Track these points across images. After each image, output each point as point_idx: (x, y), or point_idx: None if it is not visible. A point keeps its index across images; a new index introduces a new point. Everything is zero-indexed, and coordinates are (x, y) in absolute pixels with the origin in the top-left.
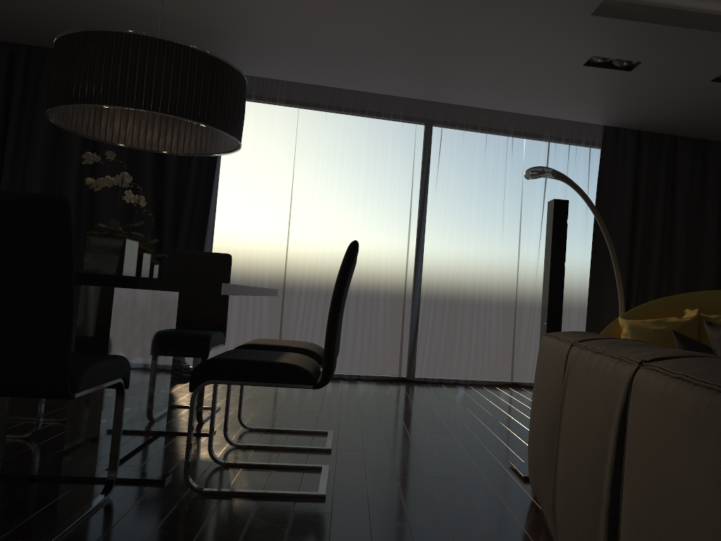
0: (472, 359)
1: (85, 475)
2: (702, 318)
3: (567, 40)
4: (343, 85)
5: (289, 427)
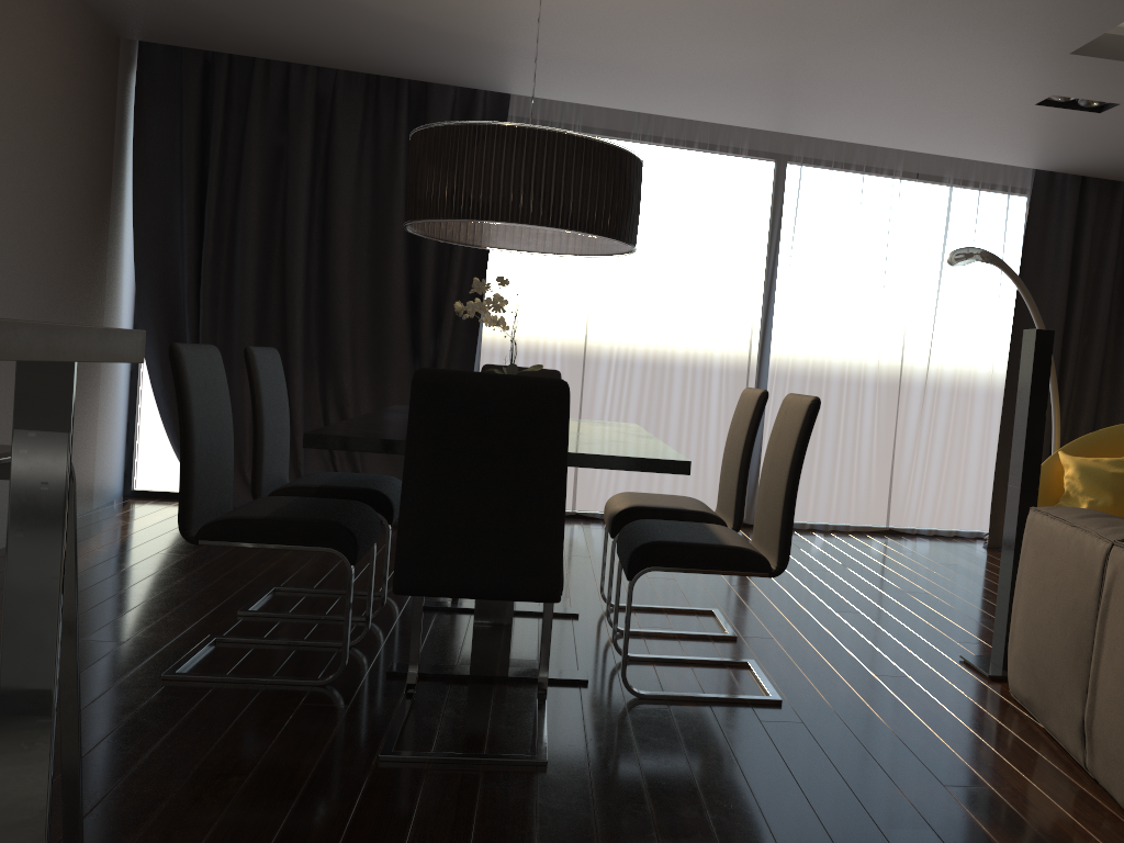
0: (835, 497)
1: (497, 674)
2: None
3: (1025, 78)
4: (675, 113)
5: (657, 603)
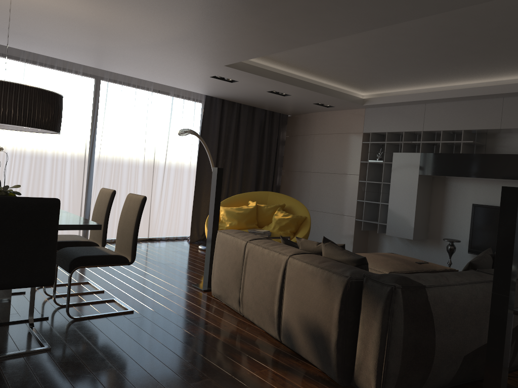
0: None
1: (4, 321)
2: (258, 206)
3: (207, 69)
4: (49, 55)
5: (60, 282)
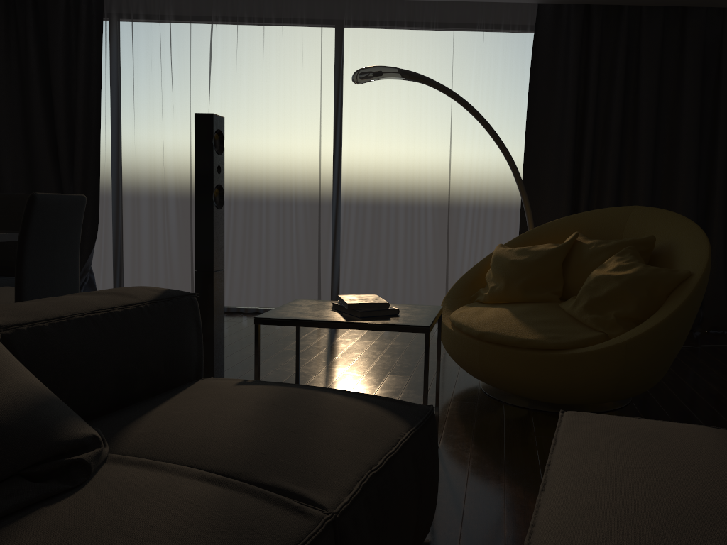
0: (400, 291)
1: None
2: (576, 245)
3: None
4: None
5: None
